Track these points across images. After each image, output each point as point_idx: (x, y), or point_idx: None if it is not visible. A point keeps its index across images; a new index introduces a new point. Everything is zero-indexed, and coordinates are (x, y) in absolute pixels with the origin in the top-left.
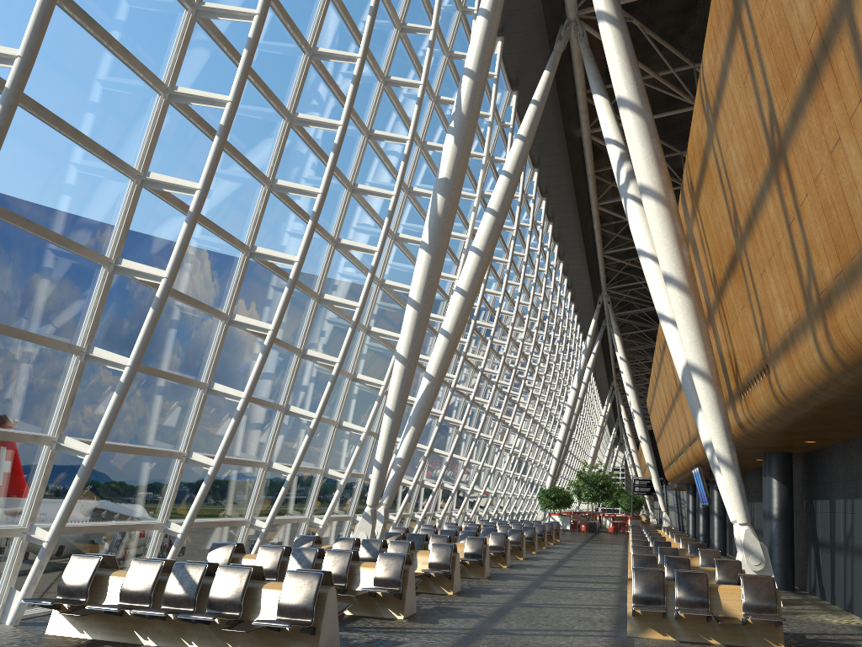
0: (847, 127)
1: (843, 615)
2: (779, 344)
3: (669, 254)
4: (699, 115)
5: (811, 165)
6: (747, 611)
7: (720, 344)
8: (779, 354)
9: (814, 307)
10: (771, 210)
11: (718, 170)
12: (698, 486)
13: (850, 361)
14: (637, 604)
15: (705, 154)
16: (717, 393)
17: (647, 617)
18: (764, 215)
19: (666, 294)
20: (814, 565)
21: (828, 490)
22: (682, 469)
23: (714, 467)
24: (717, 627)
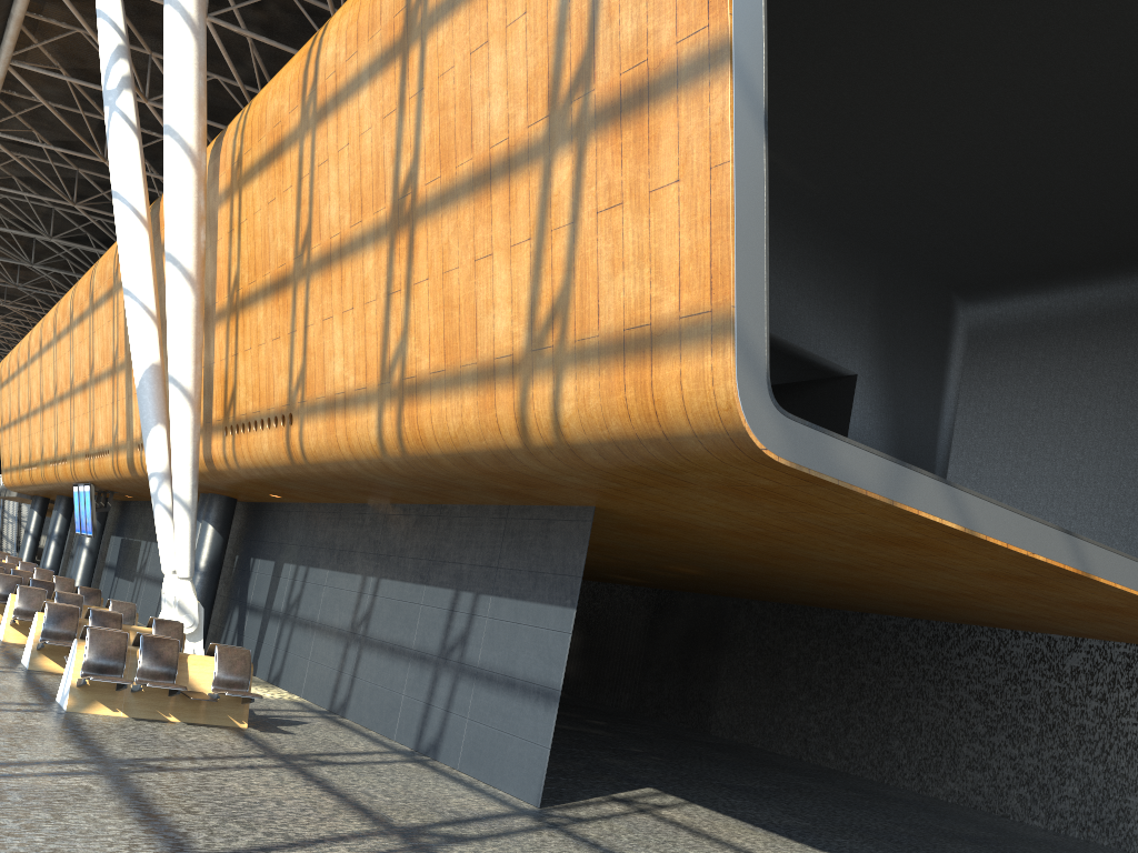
0: (505, 251)
1: (271, 688)
2: (323, 401)
3: (183, 230)
4: (292, 97)
5: (446, 256)
6: (217, 685)
7: (215, 361)
8: (318, 411)
9: (392, 387)
10: (370, 264)
11: (299, 175)
12: (79, 509)
13: (414, 453)
14: (88, 672)
15: (282, 143)
16: (196, 418)
17: (97, 688)
18: (357, 264)
19: (142, 266)
20: (235, 630)
21: (277, 551)
22: (51, 480)
23: (157, 503)
24: (180, 702)
